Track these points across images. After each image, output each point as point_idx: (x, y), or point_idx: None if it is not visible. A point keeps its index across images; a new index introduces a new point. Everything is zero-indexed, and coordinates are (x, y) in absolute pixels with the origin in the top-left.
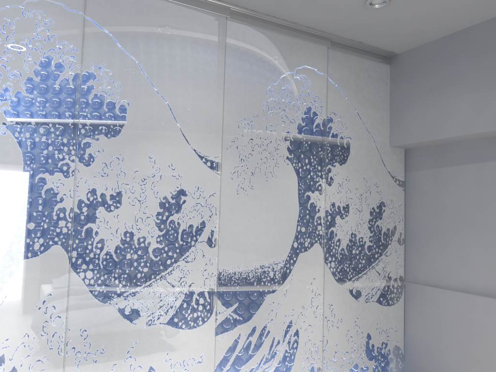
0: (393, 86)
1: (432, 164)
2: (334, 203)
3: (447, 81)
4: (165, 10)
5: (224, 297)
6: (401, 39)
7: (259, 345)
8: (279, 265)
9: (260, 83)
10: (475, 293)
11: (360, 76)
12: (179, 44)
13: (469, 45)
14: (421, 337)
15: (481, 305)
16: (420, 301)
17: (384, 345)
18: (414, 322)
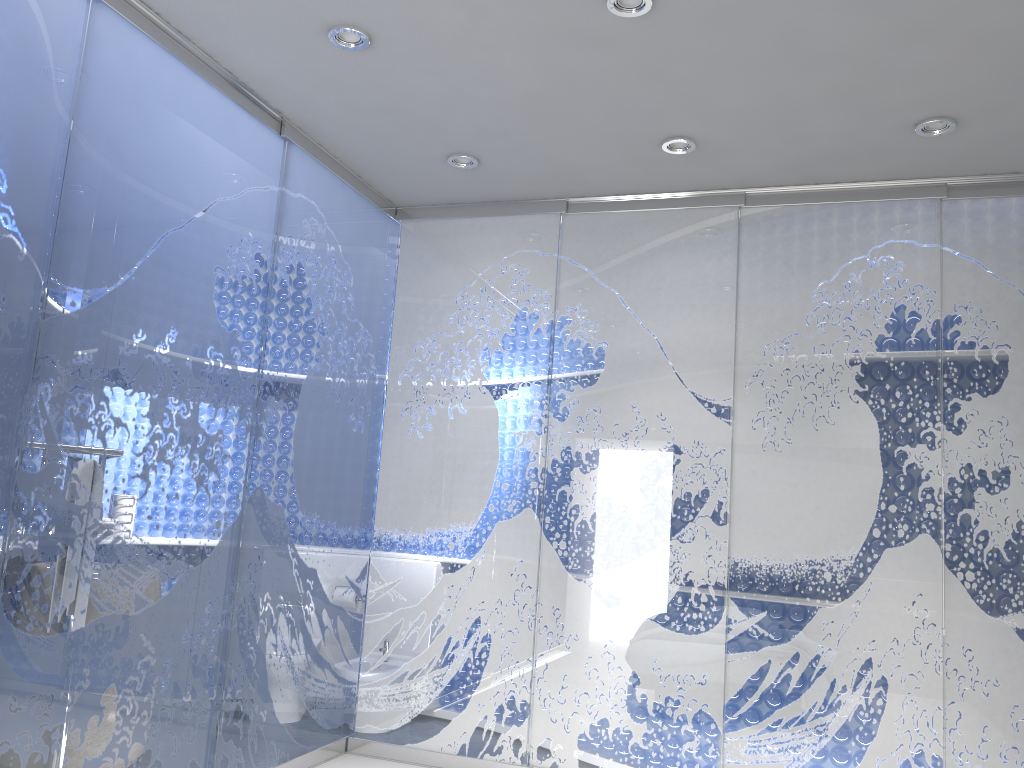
0: None
1: None
2: (970, 465)
3: None
4: (651, 223)
5: (743, 600)
6: None
7: (806, 685)
8: (843, 564)
9: (801, 284)
10: None
11: None
12: (670, 259)
13: None
14: None
15: None
16: None
17: None
18: None
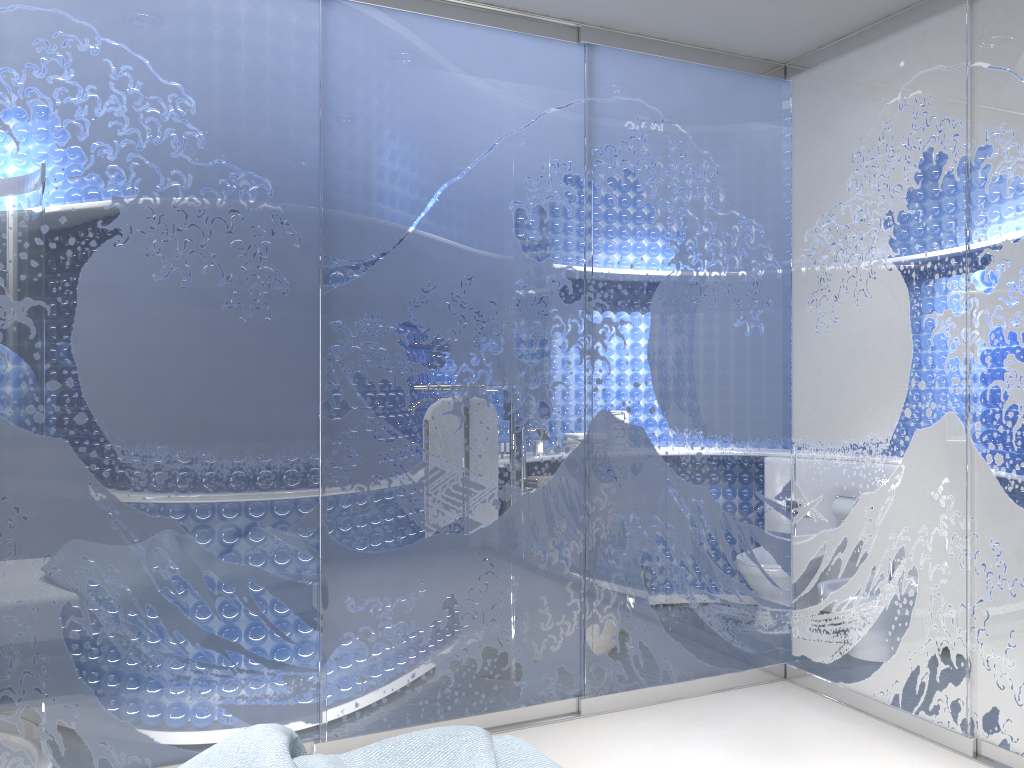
0: None
1: None
2: None
3: None
4: None
5: None
6: None
7: None
8: None
9: None
10: None
11: None
12: None
13: None
14: None
15: None
16: None
17: None
18: None
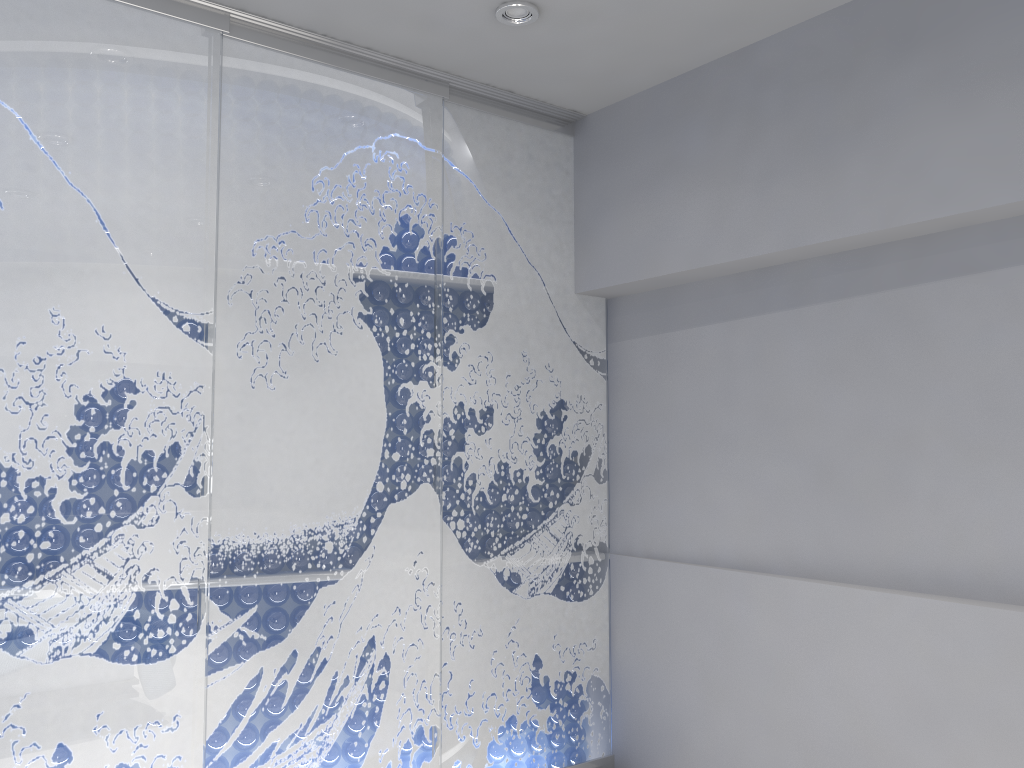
0: (580, 178)
1: (652, 326)
2: (463, 403)
3: (667, 167)
4: (83, 14)
5: (227, 596)
6: (584, 88)
7: (305, 689)
8: (346, 529)
9: (300, 166)
10: (723, 566)
11: (513, 156)
12: (116, 83)
13: (700, 101)
14: (637, 657)
15: (731, 587)
16: (635, 588)
17: (570, 677)
18: (626, 630)
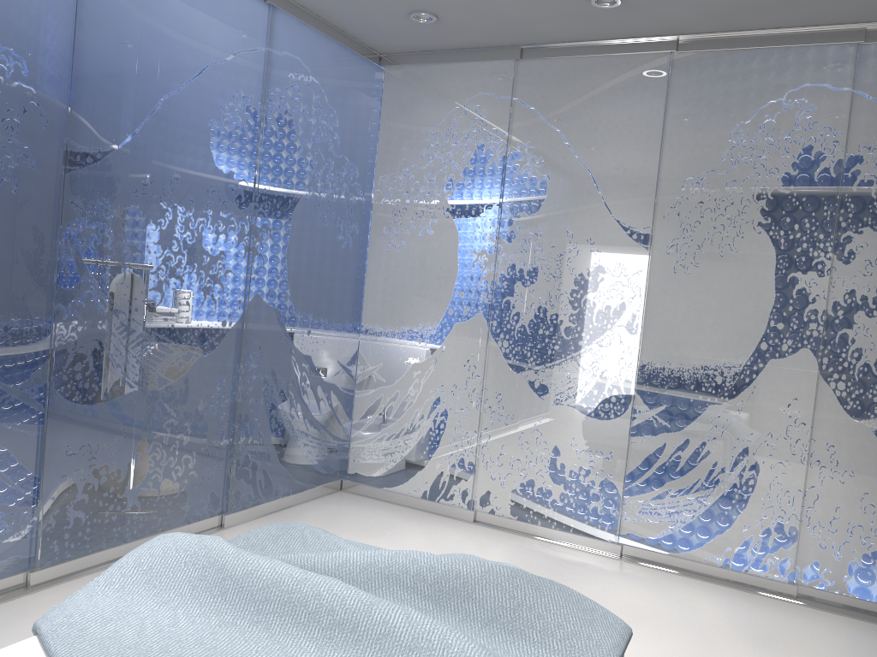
0: None
1: None
2: (854, 291)
3: None
4: (593, 68)
5: (647, 395)
6: None
7: (692, 465)
8: (732, 370)
9: (720, 125)
10: None
11: None
12: (607, 102)
13: None
14: None
15: None
16: None
17: None
18: None
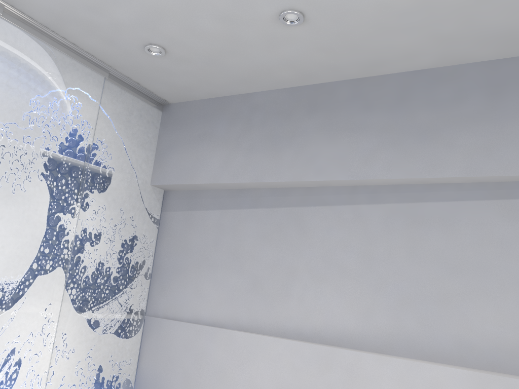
0: (162, 131)
1: (185, 207)
2: (87, 229)
3: (206, 136)
4: None
5: None
6: (173, 91)
7: None
8: (11, 286)
9: (26, 91)
10: (203, 324)
11: (133, 113)
12: None
13: (225, 110)
14: (152, 369)
15: (206, 334)
16: (156, 334)
17: (115, 378)
18: (148, 355)
